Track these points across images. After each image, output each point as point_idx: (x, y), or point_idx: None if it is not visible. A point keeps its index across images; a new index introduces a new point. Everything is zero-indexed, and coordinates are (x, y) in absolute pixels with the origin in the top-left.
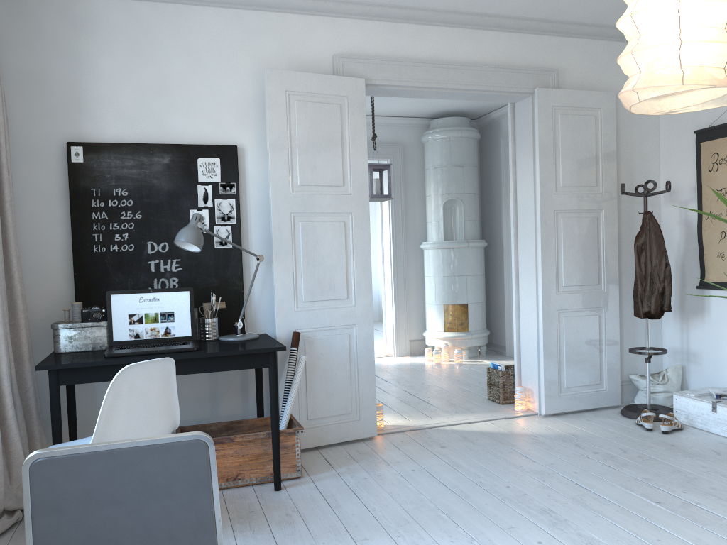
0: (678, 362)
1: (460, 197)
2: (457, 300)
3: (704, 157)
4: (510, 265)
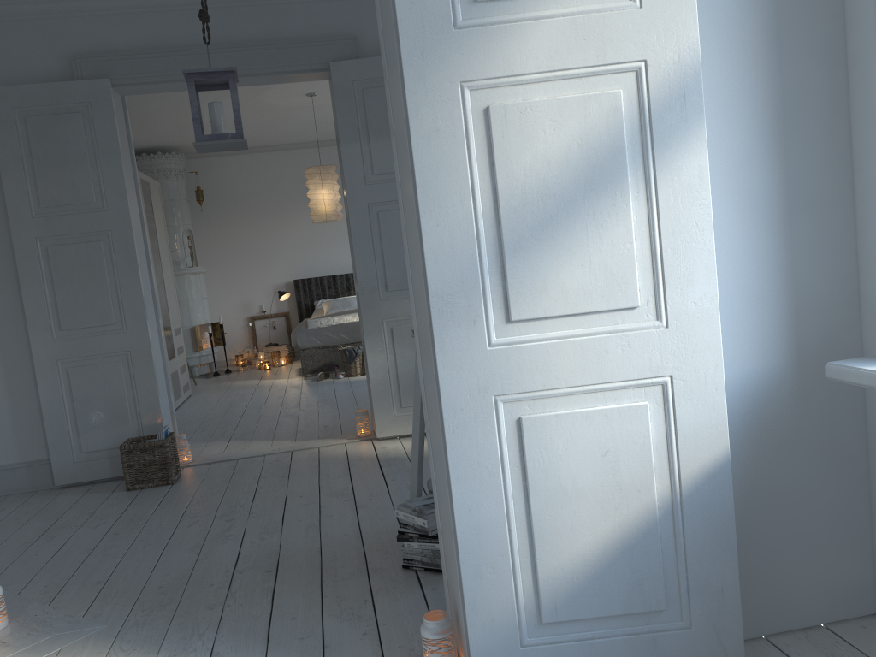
0: None
1: None
2: None
3: None
4: None
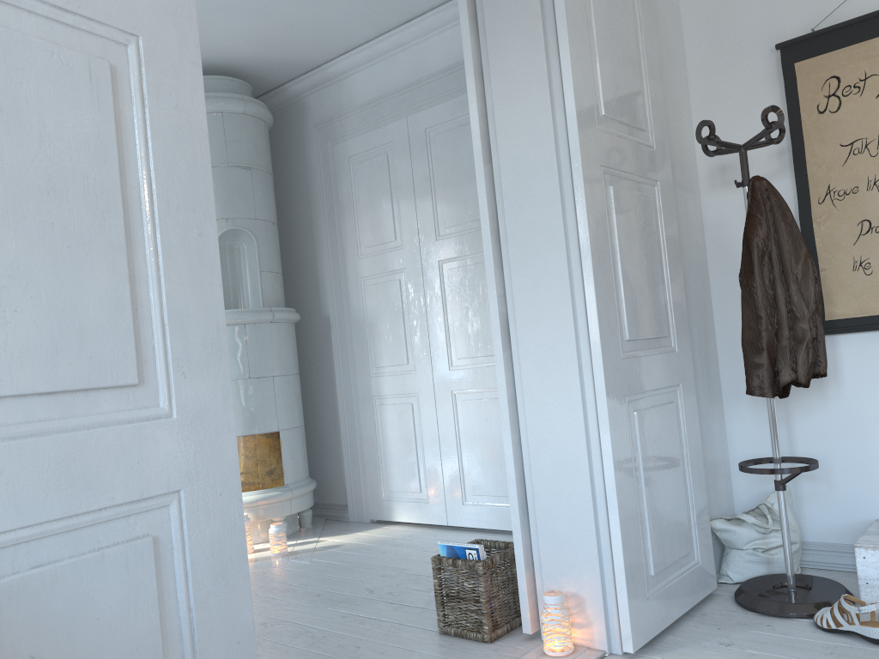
0: (771, 482)
1: (250, 227)
2: (259, 426)
3: (806, 89)
4: (347, 352)
